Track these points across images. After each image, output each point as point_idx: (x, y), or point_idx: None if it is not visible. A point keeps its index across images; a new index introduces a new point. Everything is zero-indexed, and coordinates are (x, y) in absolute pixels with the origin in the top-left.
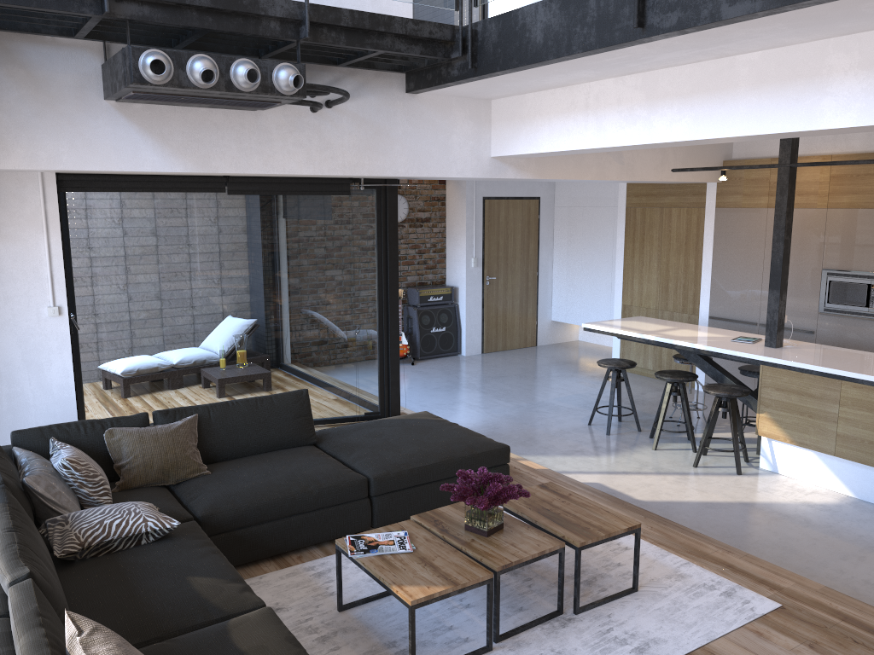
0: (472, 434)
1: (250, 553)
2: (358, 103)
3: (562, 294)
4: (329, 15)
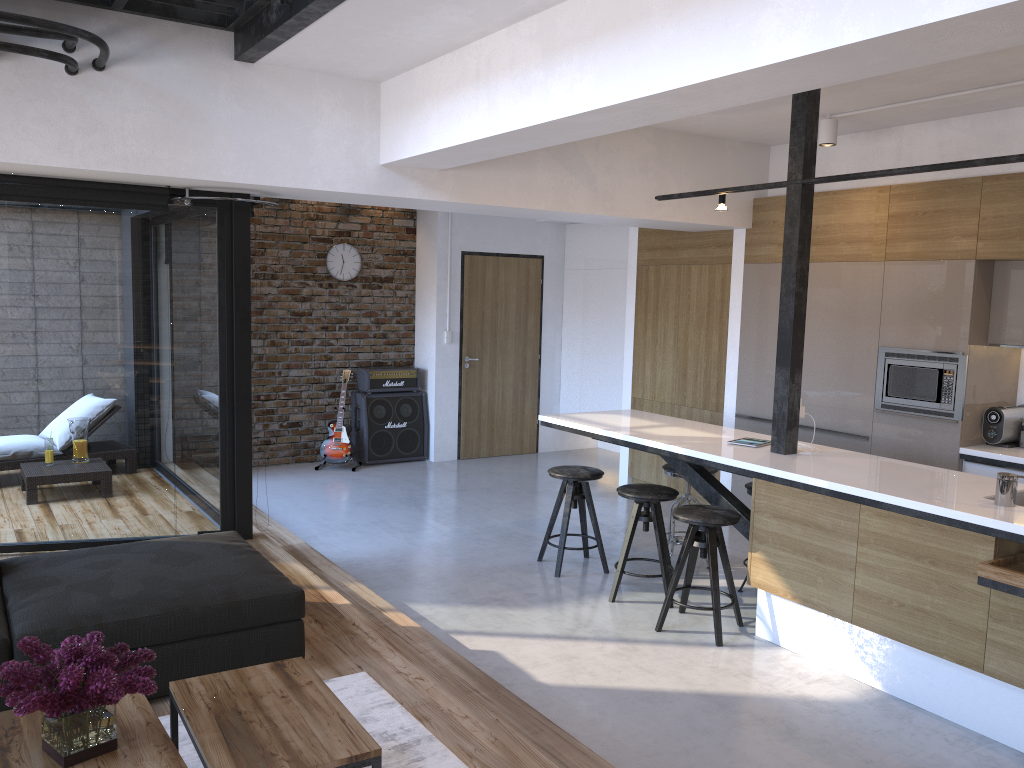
0: (256, 569)
1: None
2: (152, 68)
3: (571, 385)
4: None
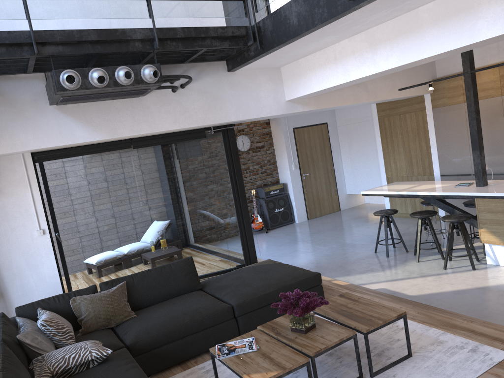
0: (296, 269)
1: (164, 363)
2: (200, 82)
3: (350, 177)
4: (169, 33)
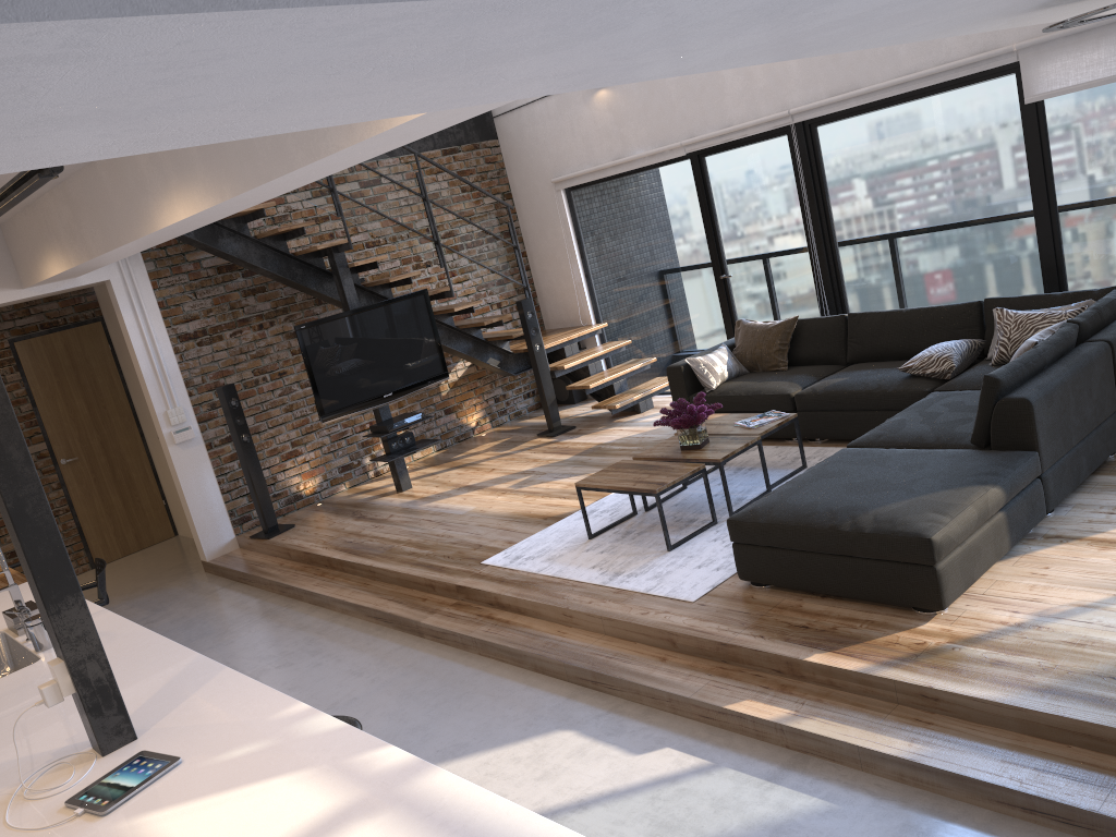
0: (783, 506)
1: None
2: None
3: None
4: None
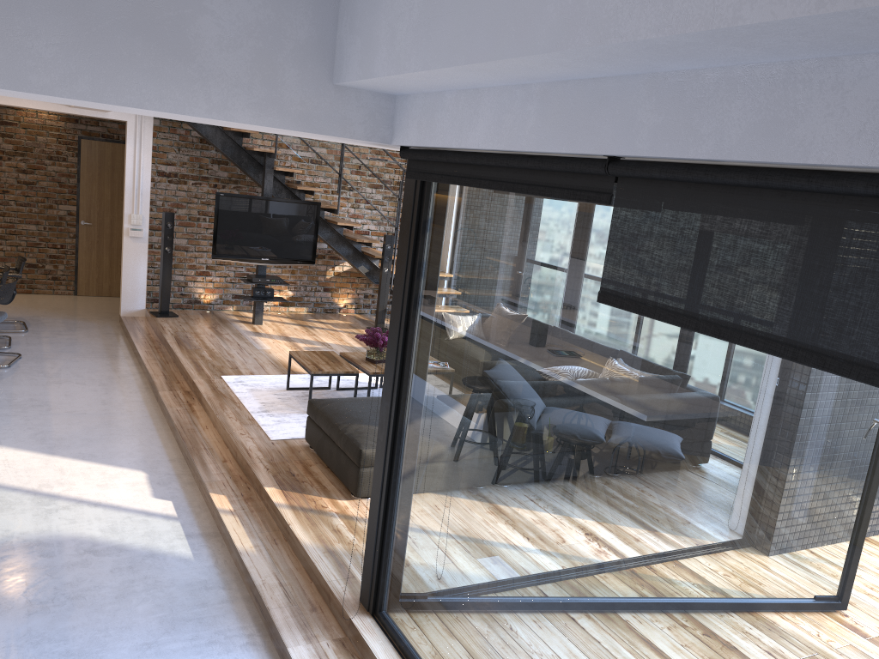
0: (337, 404)
1: None
2: None
3: None
4: None
